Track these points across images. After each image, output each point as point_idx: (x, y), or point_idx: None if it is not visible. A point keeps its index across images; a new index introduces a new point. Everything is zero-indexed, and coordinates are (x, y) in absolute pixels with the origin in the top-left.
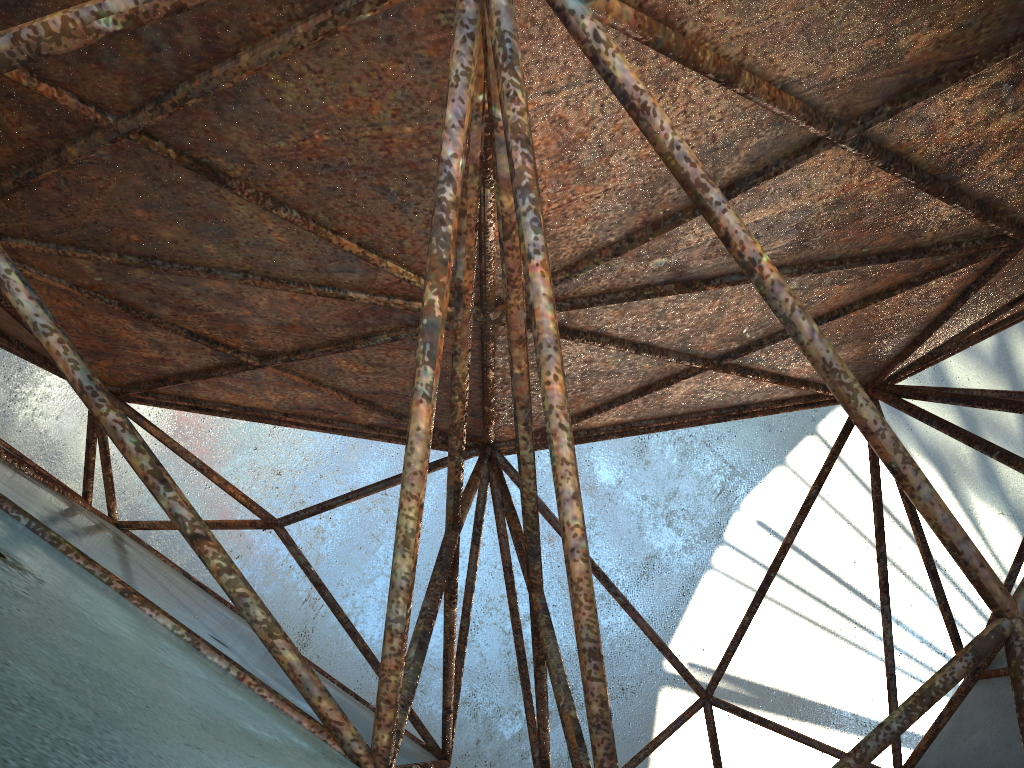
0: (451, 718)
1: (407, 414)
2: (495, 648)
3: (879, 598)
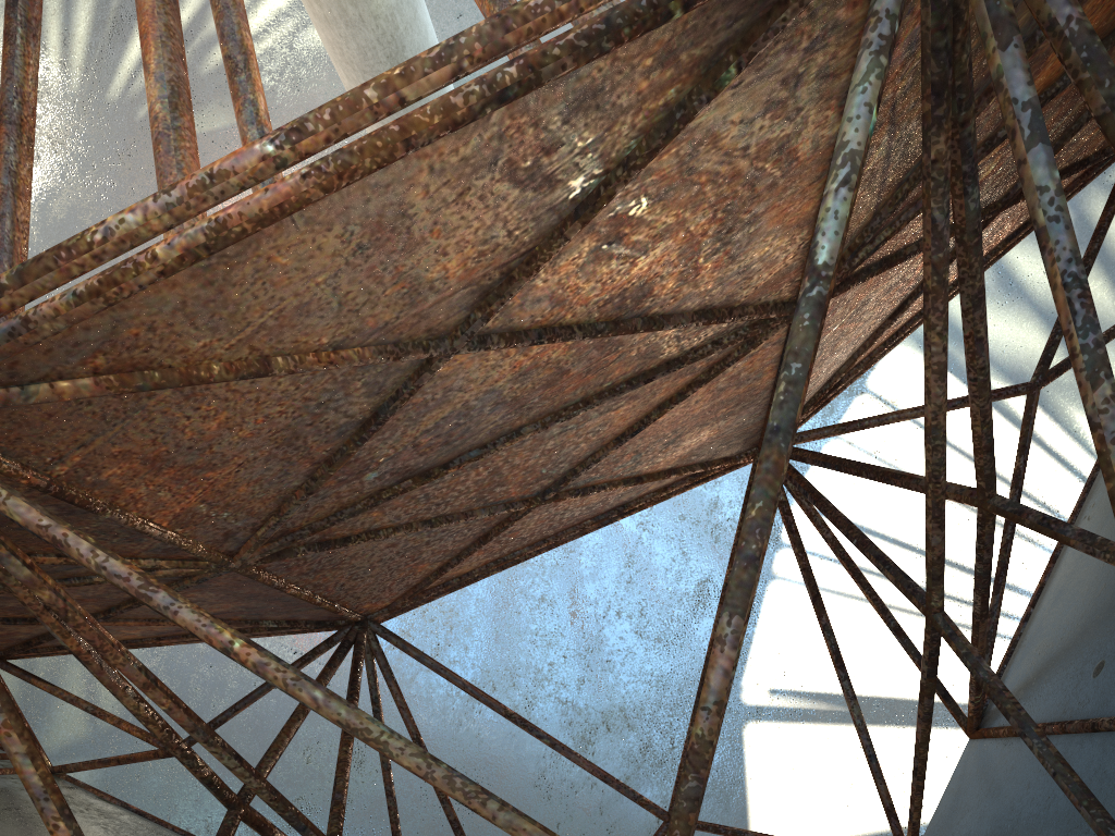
0: None
1: (261, 618)
2: (555, 721)
3: None
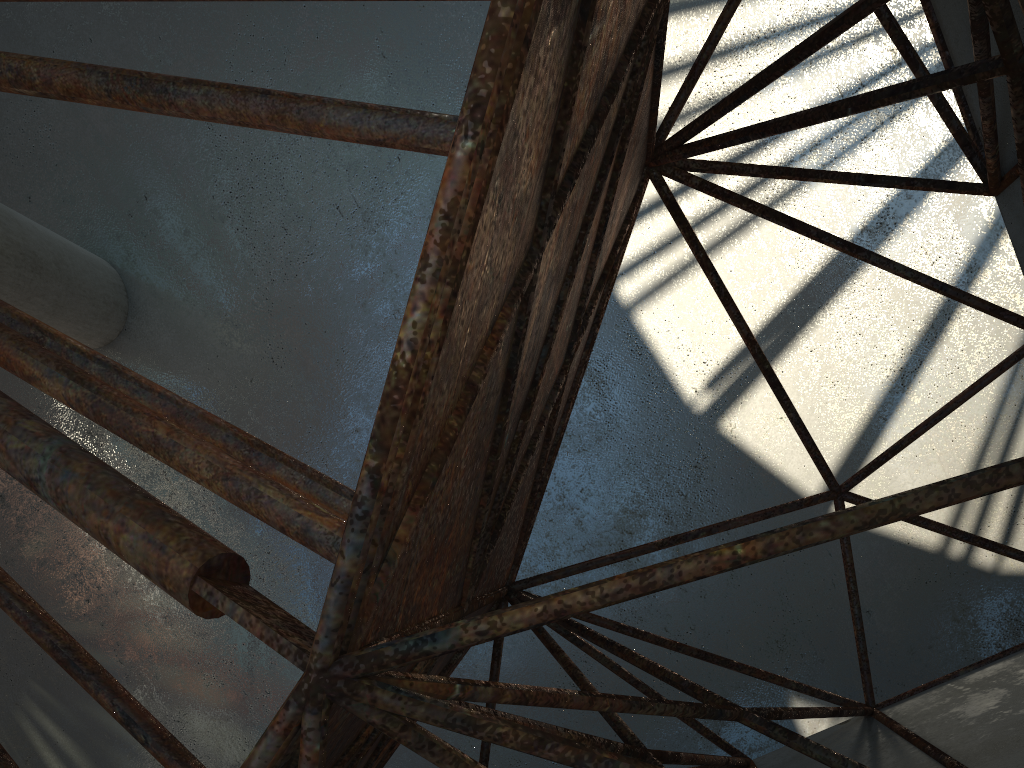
0: (731, 759)
1: (450, 658)
2: None
3: None
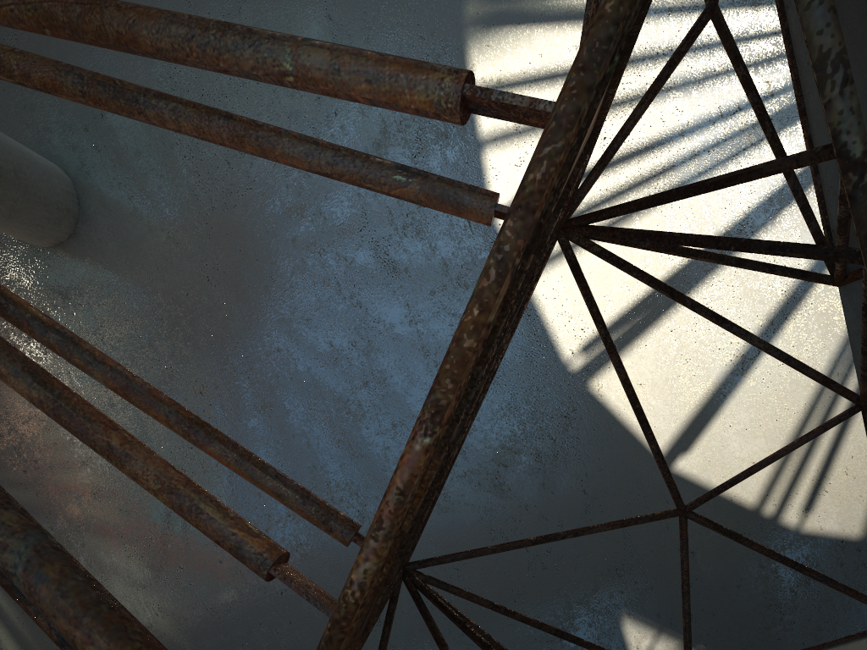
0: None
1: None
2: (469, 491)
3: (650, 137)
